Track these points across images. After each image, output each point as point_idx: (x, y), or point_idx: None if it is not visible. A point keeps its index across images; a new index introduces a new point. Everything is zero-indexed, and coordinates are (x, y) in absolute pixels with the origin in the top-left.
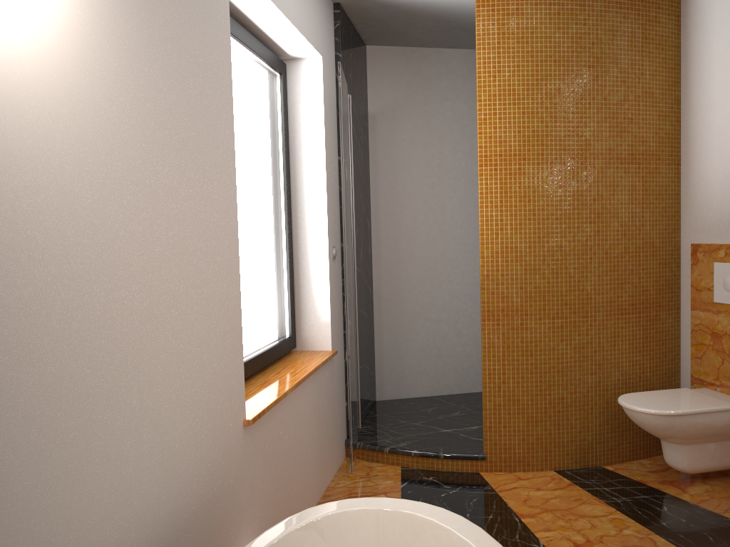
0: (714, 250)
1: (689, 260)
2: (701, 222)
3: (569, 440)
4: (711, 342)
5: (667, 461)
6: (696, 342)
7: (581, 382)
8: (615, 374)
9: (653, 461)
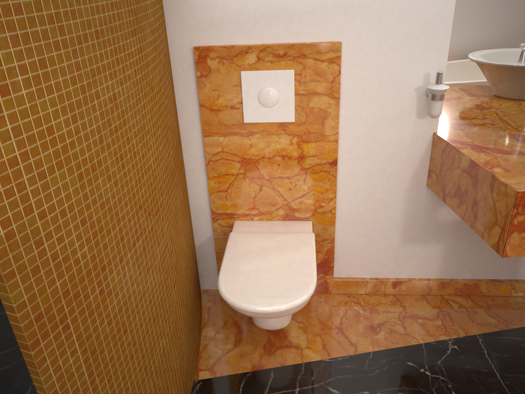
0: (239, 54)
1: (188, 70)
2: (205, 14)
3: (177, 391)
4: (241, 171)
5: (268, 328)
6: (217, 174)
7: (171, 307)
8: (183, 263)
9: (212, 324)
